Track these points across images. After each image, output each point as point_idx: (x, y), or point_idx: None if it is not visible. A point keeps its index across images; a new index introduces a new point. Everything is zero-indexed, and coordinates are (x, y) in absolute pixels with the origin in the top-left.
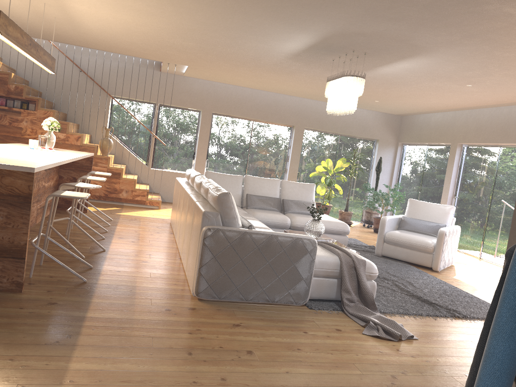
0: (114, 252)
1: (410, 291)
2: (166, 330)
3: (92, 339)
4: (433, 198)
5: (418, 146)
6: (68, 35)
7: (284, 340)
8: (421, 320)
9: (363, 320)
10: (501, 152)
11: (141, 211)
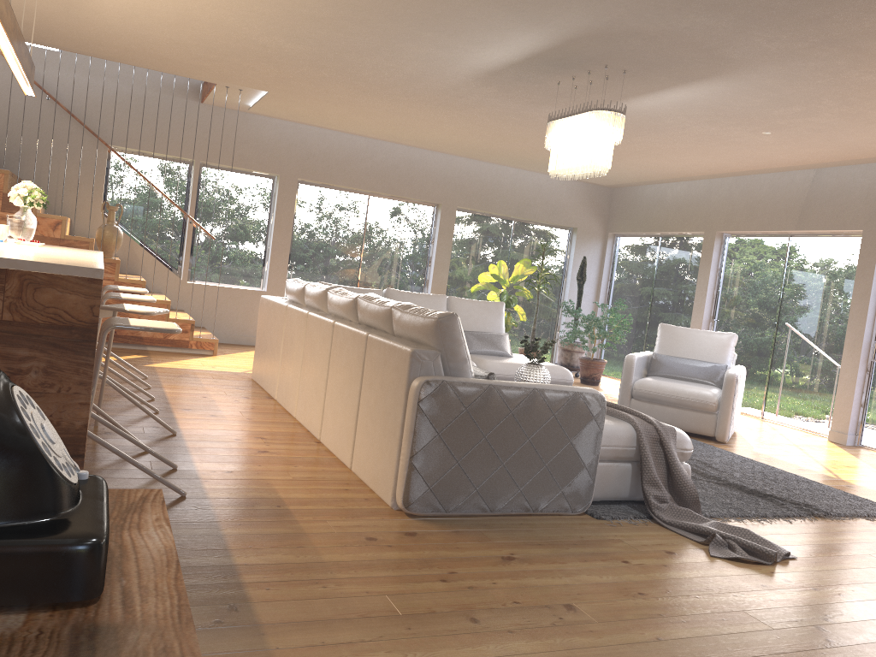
0: (195, 437)
1: (720, 477)
2: (399, 578)
3: (281, 609)
4: (673, 323)
5: (644, 238)
6: (46, 24)
7: (605, 579)
8: (772, 526)
9: (692, 532)
10: (792, 245)
11: (187, 361)
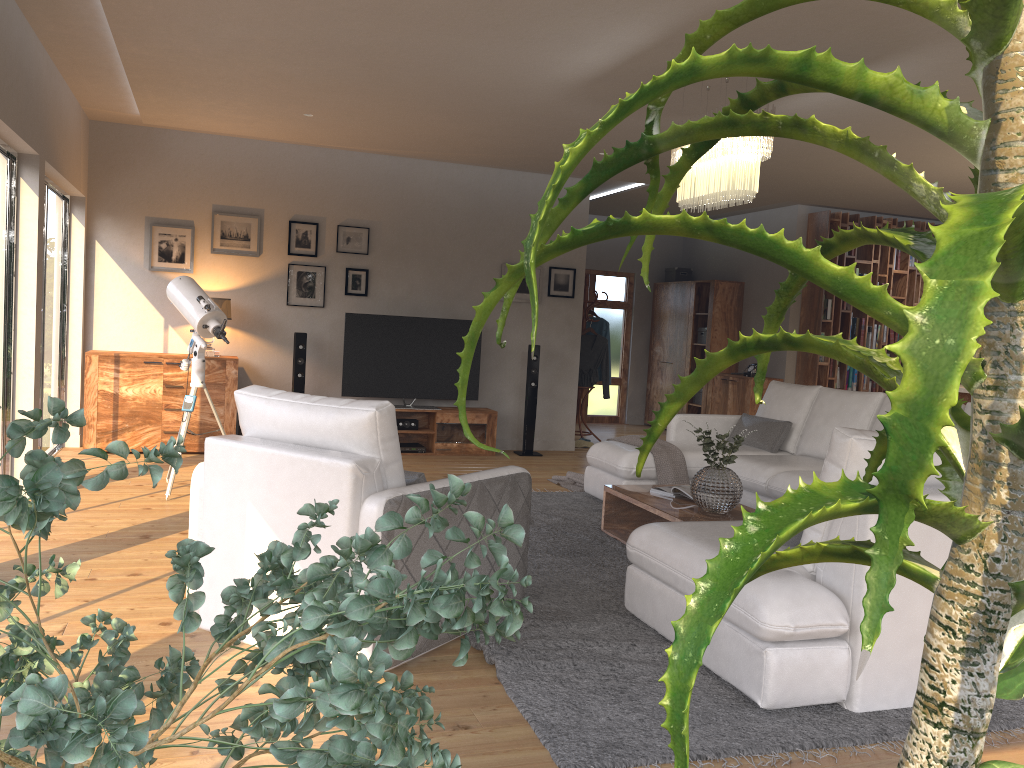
0: None
1: None
2: None
3: None
4: None
5: None
6: None
7: None
8: None
9: None
10: None
11: None
